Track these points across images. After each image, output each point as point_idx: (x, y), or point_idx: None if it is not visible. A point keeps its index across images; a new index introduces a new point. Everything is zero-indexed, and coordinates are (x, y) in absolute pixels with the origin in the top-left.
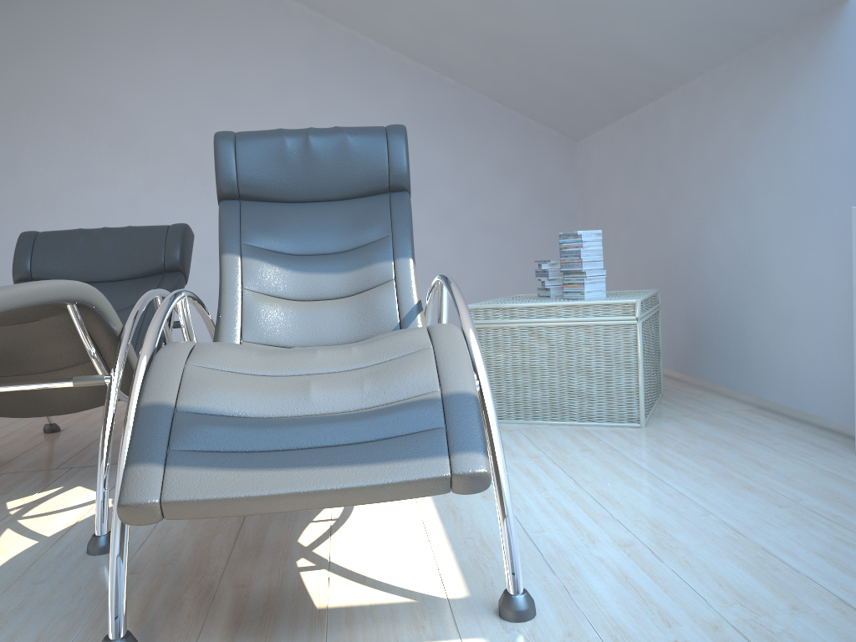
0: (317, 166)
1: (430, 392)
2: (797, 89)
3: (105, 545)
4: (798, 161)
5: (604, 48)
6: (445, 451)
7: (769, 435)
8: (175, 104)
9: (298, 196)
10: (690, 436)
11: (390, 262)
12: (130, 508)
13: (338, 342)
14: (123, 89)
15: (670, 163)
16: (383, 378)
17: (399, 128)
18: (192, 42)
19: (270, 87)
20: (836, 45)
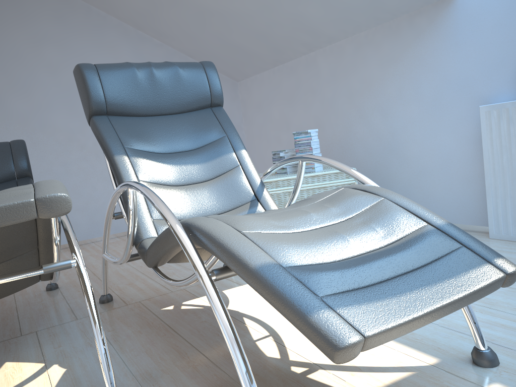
0: (161, 89)
1: (423, 226)
2: (421, 45)
3: None
4: (425, 85)
5: (288, 20)
6: (484, 261)
7: None
8: None
9: (150, 111)
10: None
11: (233, 154)
12: (349, 349)
13: (217, 212)
14: None
15: (322, 91)
16: (382, 221)
17: (211, 63)
18: None
19: (28, 41)
20: (449, 20)
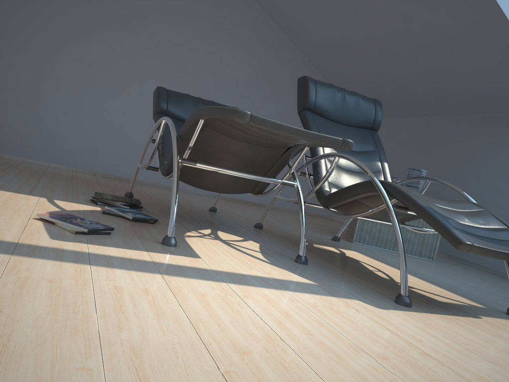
0: (346, 107)
1: (505, 227)
2: None
3: (306, 261)
4: None
5: (428, 88)
6: None
7: (488, 275)
8: (180, 32)
9: (335, 118)
10: (459, 269)
11: (379, 163)
12: (467, 245)
13: None
14: (154, 13)
15: (432, 147)
16: (482, 217)
17: (379, 101)
18: (198, 2)
19: (230, 41)
20: None
